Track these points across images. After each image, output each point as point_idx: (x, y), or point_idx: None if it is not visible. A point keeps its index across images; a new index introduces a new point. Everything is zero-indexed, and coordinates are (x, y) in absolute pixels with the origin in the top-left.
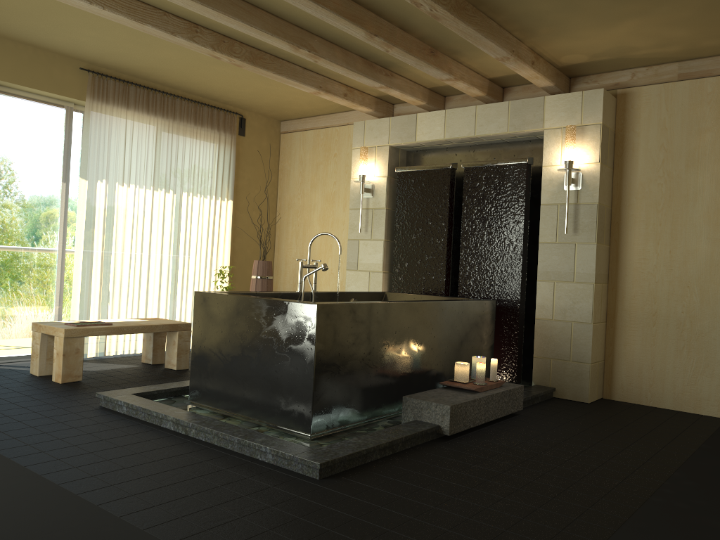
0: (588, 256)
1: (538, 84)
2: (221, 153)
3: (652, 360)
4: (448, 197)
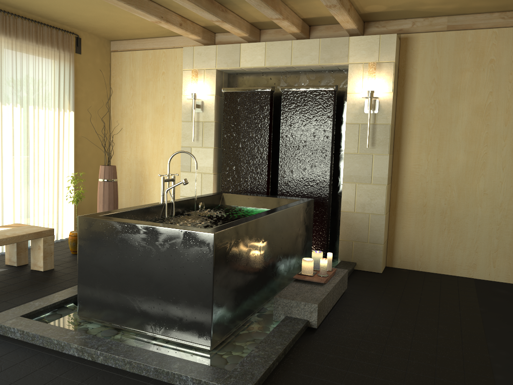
0: (383, 165)
1: (346, 26)
2: (62, 69)
3: (422, 238)
4: (268, 114)
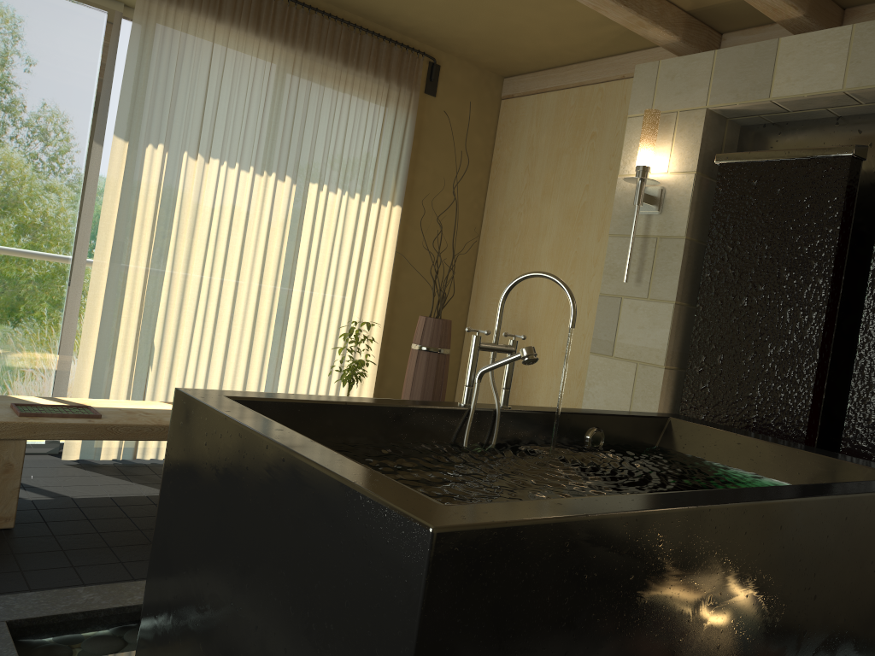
0: None
1: None
2: (389, 121)
3: None
4: (838, 220)
